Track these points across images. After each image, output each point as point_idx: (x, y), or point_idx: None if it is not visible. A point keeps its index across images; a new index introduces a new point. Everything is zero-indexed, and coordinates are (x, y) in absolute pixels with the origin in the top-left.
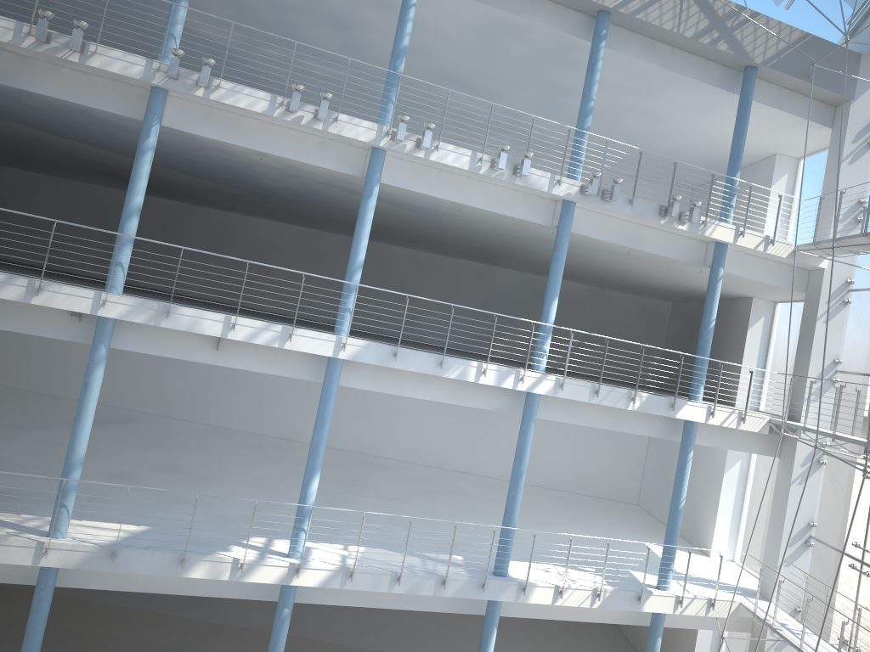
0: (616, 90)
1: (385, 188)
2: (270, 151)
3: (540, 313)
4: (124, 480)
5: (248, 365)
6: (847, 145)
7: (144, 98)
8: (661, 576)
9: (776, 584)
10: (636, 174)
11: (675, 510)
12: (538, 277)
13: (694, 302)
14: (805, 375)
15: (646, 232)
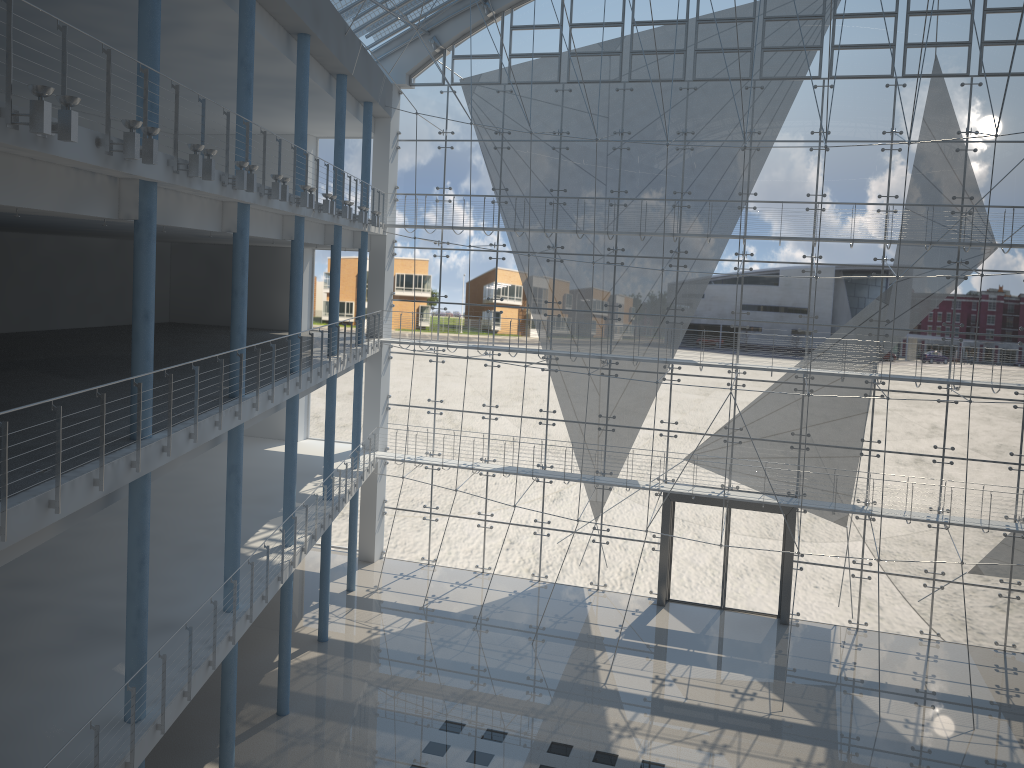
0: (278, 105)
1: (266, 239)
2: (258, 234)
3: (81, 276)
4: (40, 583)
5: (259, 417)
6: (390, 150)
7: (220, 210)
8: (356, 460)
9: (379, 439)
10: (361, 199)
11: (359, 416)
12: (74, 238)
13: (212, 245)
14: (381, 306)
15: (342, 233)
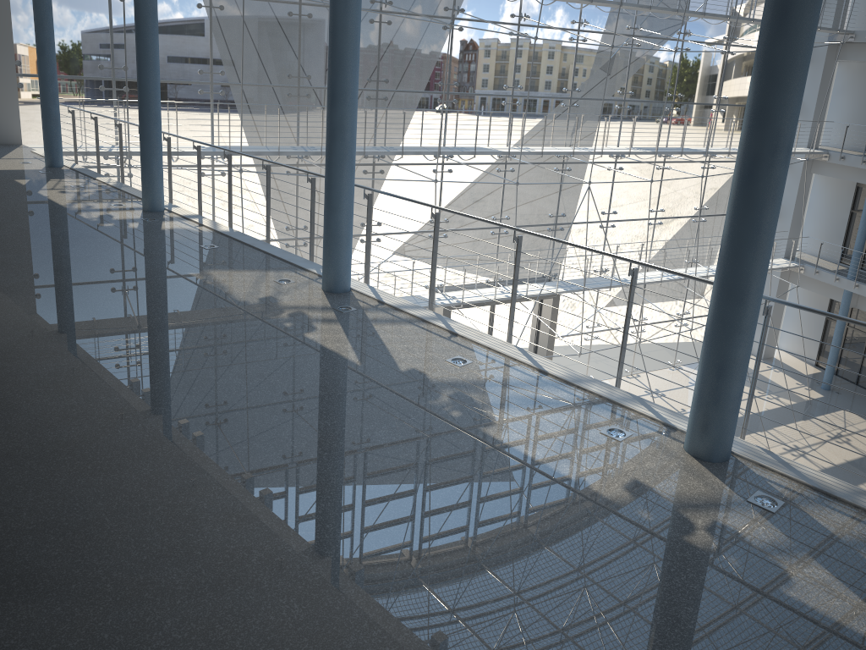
0: None
1: None
2: None
3: None
4: None
5: None
6: None
7: None
8: None
9: None
10: None
11: None
12: None
13: None
14: (11, 89)
15: None
